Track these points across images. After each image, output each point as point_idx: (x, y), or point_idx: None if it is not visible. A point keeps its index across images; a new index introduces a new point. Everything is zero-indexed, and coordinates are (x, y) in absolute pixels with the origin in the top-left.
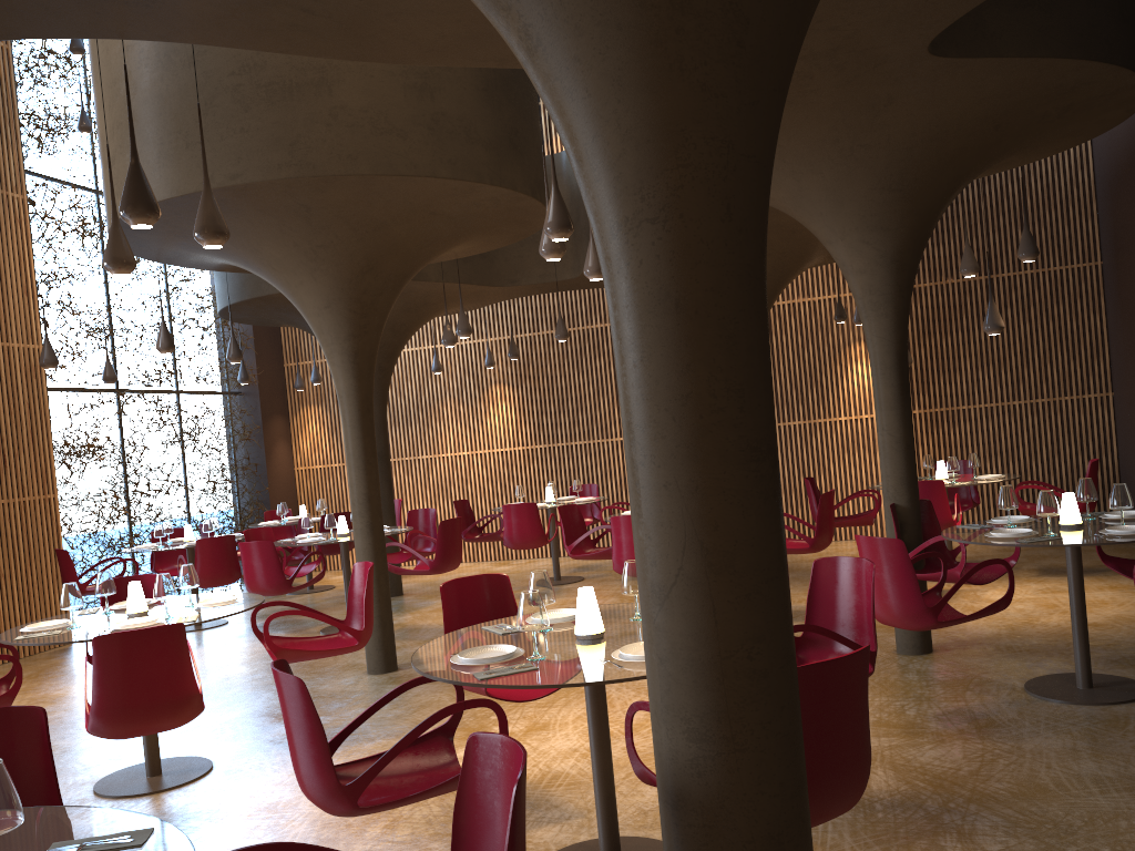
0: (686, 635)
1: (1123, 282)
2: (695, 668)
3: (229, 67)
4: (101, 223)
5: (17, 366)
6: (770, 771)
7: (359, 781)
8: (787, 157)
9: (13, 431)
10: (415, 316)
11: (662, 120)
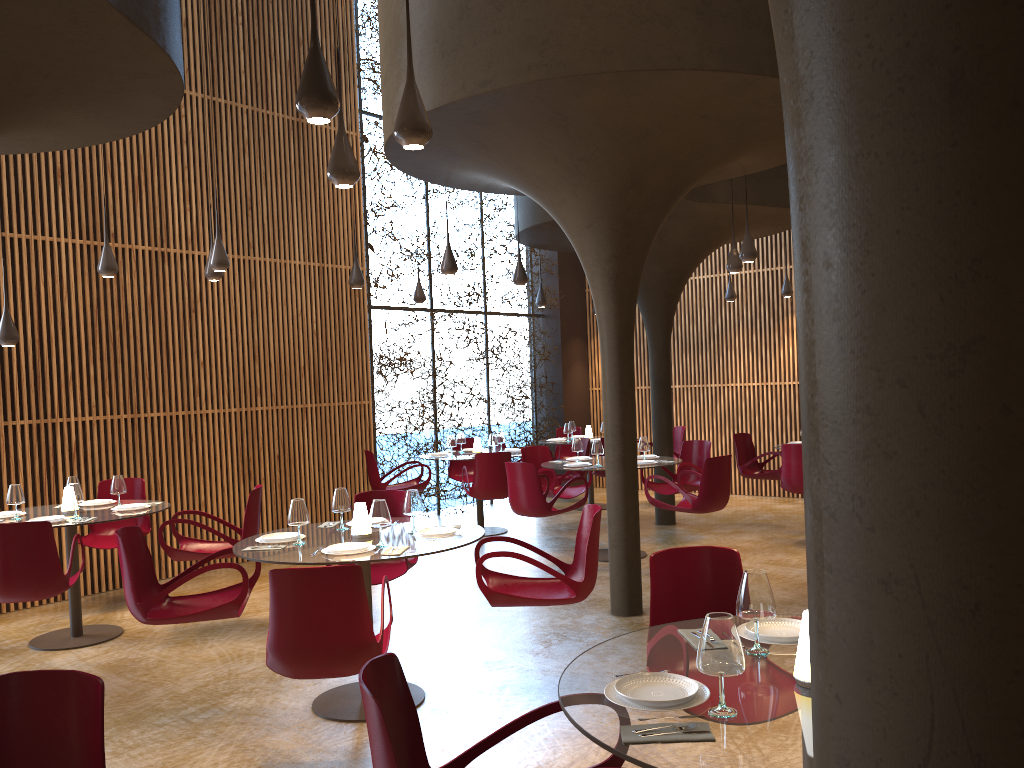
0: None
1: None
2: None
3: None
4: None
5: (343, 285)
6: None
7: None
8: None
9: (337, 343)
10: (703, 241)
11: None
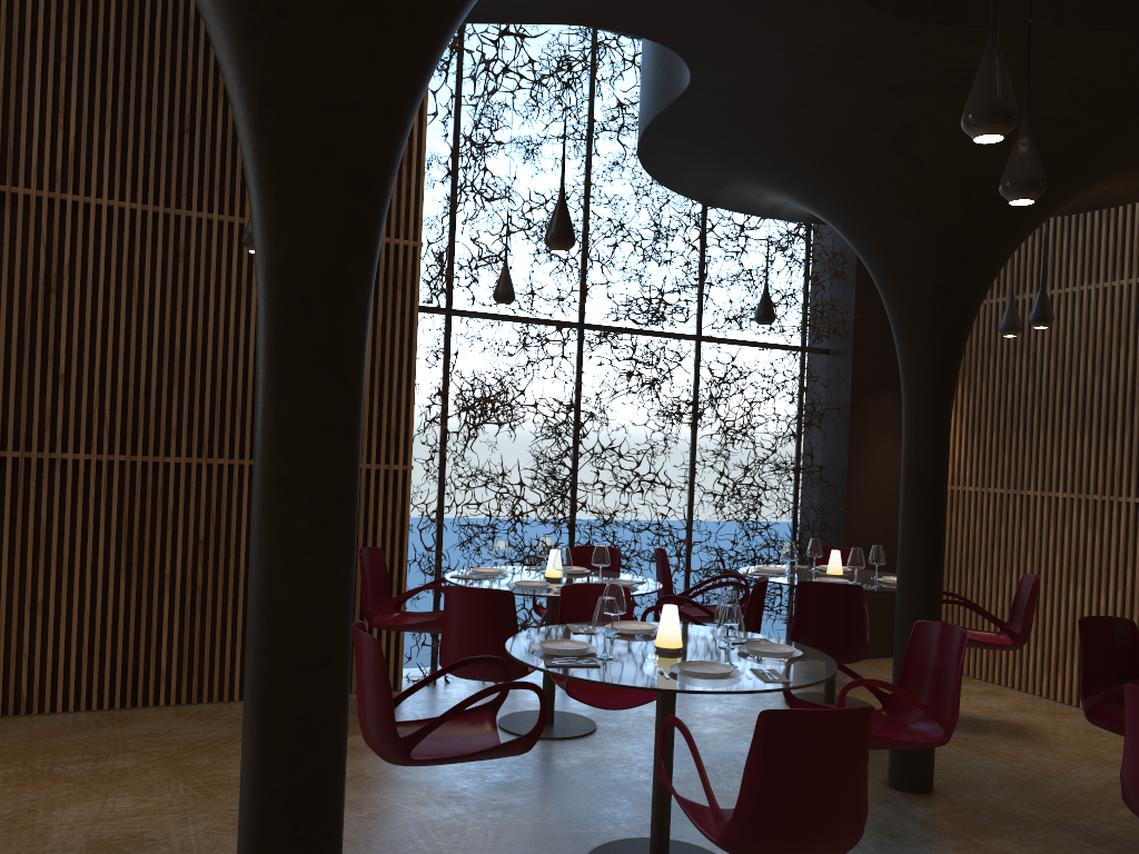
0: None
1: None
2: None
3: None
4: (560, 61)
5: None
6: None
7: None
8: None
9: None
10: None
11: None
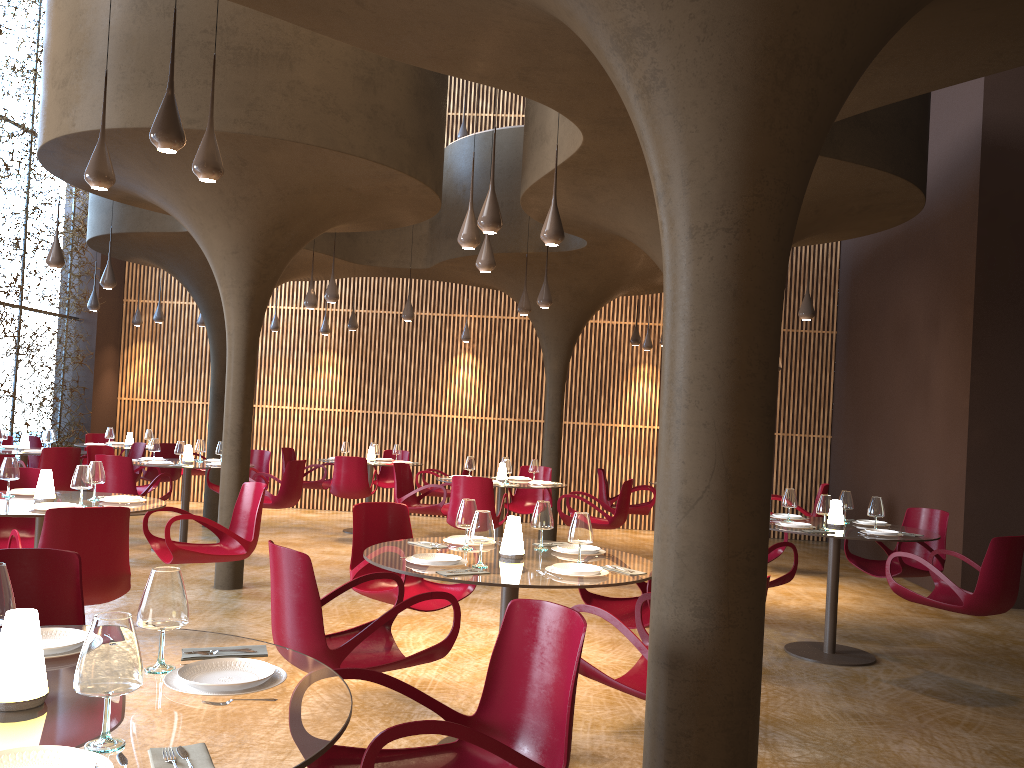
0: (704, 537)
1: (852, 350)
2: (708, 562)
3: (203, 25)
4: None
5: None
6: (749, 644)
7: (344, 648)
8: None
9: None
10: None
11: (749, 160)
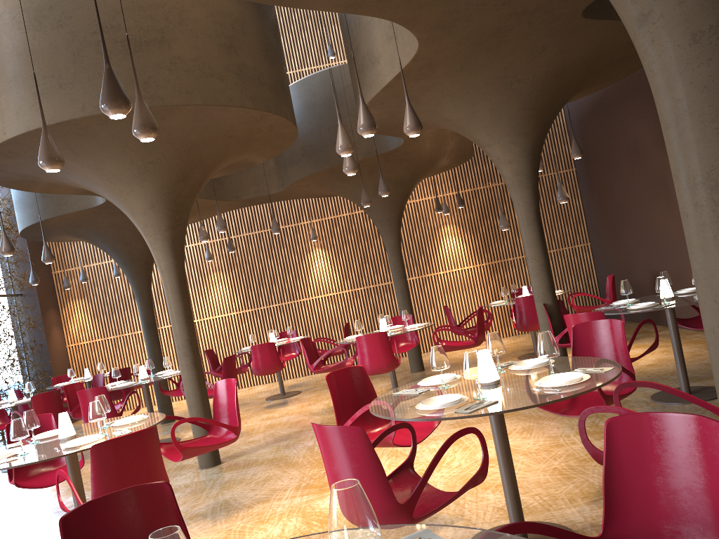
0: None
1: (593, 177)
2: None
3: (92, 28)
4: None
5: None
6: None
7: (412, 499)
8: (470, 90)
9: None
10: None
11: None
